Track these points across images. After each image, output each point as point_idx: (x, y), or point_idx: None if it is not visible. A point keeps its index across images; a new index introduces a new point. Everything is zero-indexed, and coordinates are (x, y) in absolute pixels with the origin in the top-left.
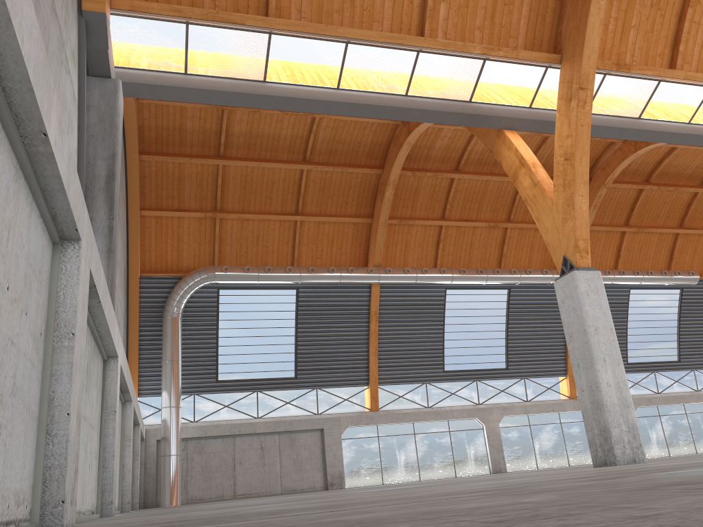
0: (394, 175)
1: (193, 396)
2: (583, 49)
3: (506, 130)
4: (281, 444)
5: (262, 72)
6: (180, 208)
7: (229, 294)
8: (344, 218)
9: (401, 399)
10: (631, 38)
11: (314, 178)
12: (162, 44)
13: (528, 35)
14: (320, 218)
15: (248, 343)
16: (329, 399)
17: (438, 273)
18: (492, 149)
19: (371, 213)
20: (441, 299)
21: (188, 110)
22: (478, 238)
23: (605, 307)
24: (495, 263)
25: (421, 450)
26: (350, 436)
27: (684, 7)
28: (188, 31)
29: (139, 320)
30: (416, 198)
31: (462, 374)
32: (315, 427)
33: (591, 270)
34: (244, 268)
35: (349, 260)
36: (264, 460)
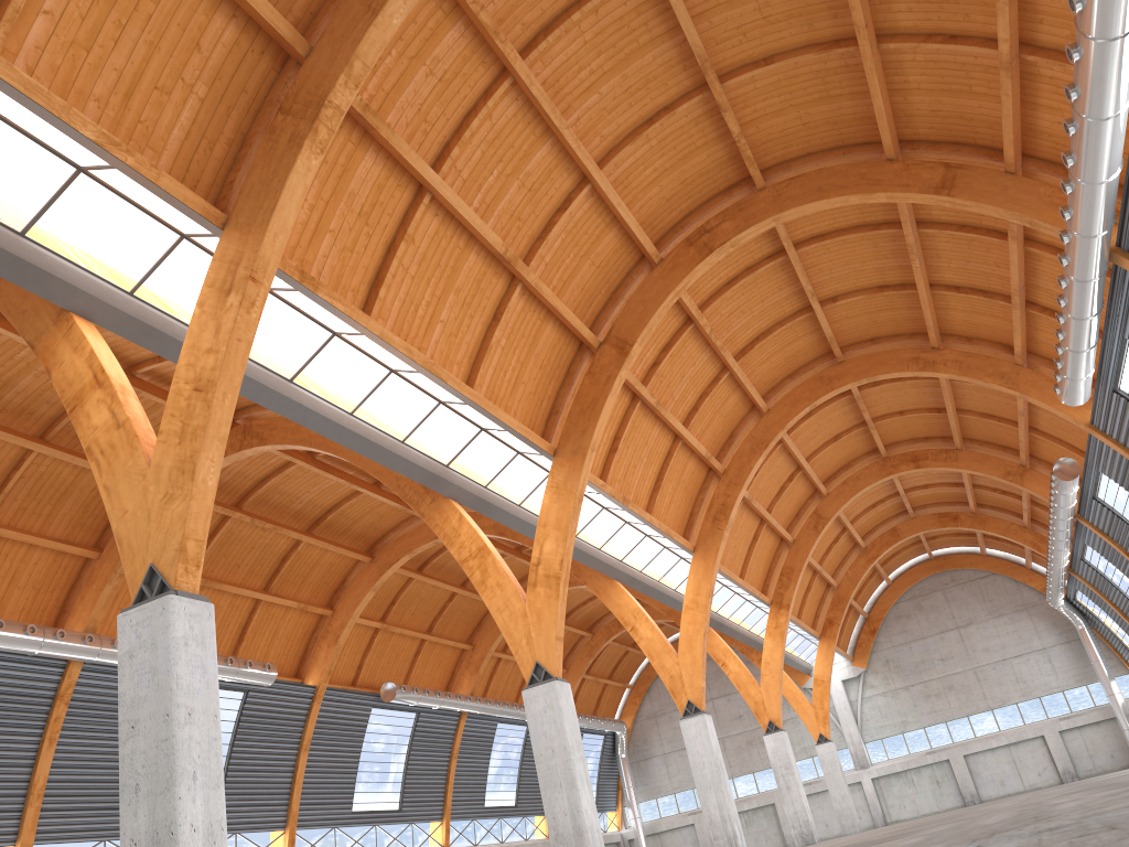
0: None
1: None
2: (272, 219)
3: (79, 317)
4: None
5: None
6: None
7: None
8: None
9: None
10: (325, 247)
11: None
12: None
13: (180, 160)
14: None
15: None
16: None
17: None
18: (37, 343)
19: None
20: None
21: None
22: None
23: (213, 673)
24: None
25: None
26: None
27: (396, 238)
28: None
29: None
30: None
31: None
32: None
33: (200, 599)
34: None
35: None
36: None
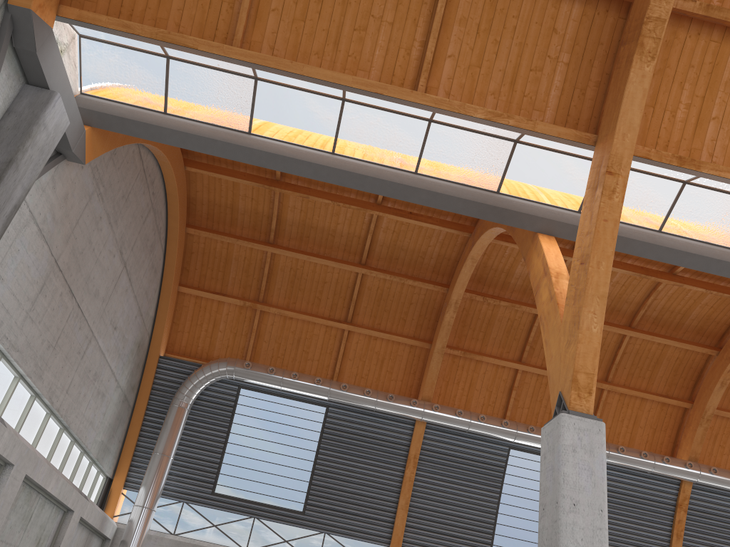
0: (456, 295)
1: (182, 503)
2: (617, 124)
3: (543, 234)
4: None
5: (247, 122)
6: (222, 292)
7: (250, 395)
8: (398, 337)
9: None
10: (711, 133)
11: (370, 286)
12: (142, 78)
13: (560, 110)
14: (370, 331)
15: (259, 457)
16: None
17: (498, 424)
18: (526, 257)
19: (432, 337)
20: (501, 459)
21: (240, 188)
22: None
23: (599, 476)
24: None
25: None
26: None
27: None
28: (169, 66)
29: (148, 402)
30: (488, 331)
31: None
32: None
33: (590, 417)
34: (268, 368)
35: (398, 388)
36: None
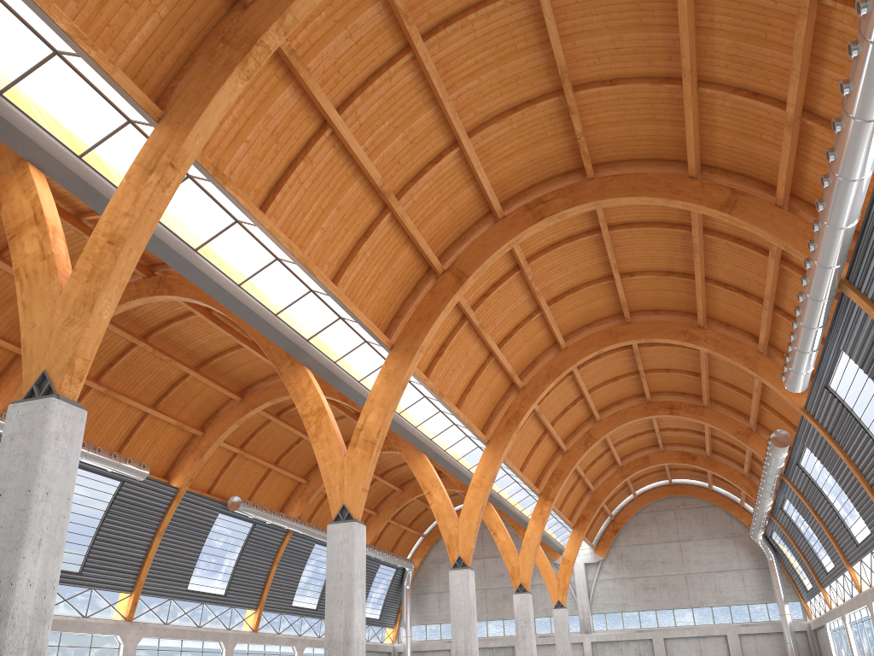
0: None
1: None
2: (197, 122)
3: (33, 166)
4: None
5: None
6: None
7: None
8: None
9: None
10: (239, 153)
11: None
12: None
13: (135, 62)
14: None
15: None
16: None
17: None
18: None
19: None
20: None
21: None
22: None
23: (74, 465)
24: None
25: None
26: None
27: (298, 158)
28: None
29: None
30: None
31: None
32: None
33: (76, 405)
34: None
35: None
36: None
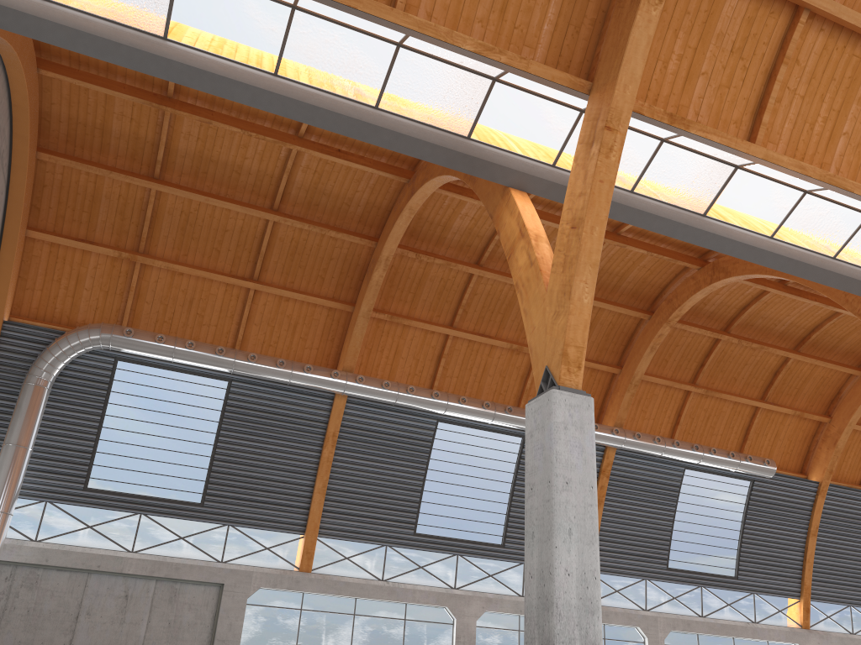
0: (388, 251)
1: (45, 503)
2: (619, 73)
3: (515, 190)
4: (157, 597)
5: (163, 23)
6: (87, 239)
7: (131, 369)
8: (315, 298)
9: (346, 562)
10: (699, 90)
11: (283, 236)
12: None
13: (552, 49)
14: (282, 291)
15: (144, 443)
16: (243, 543)
17: (428, 396)
18: (493, 214)
19: (354, 299)
20: (428, 433)
21: (116, 104)
22: (495, 362)
23: (589, 453)
24: (513, 401)
25: (358, 639)
26: (261, 601)
27: (776, 64)
28: None
29: None
30: (419, 292)
31: (439, 542)
32: (212, 580)
33: (580, 393)
34: (155, 336)
35: (313, 357)
36: (125, 614)
